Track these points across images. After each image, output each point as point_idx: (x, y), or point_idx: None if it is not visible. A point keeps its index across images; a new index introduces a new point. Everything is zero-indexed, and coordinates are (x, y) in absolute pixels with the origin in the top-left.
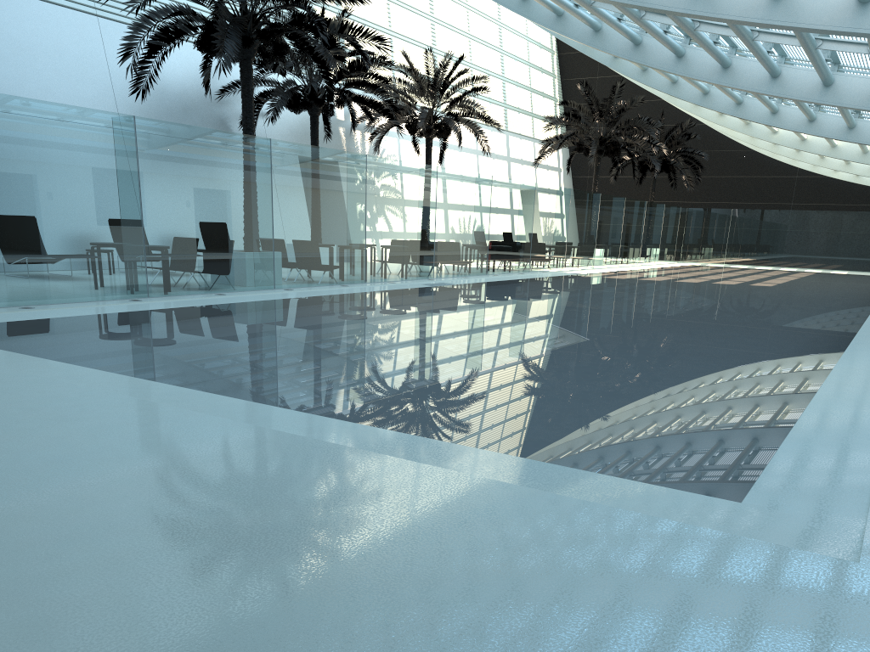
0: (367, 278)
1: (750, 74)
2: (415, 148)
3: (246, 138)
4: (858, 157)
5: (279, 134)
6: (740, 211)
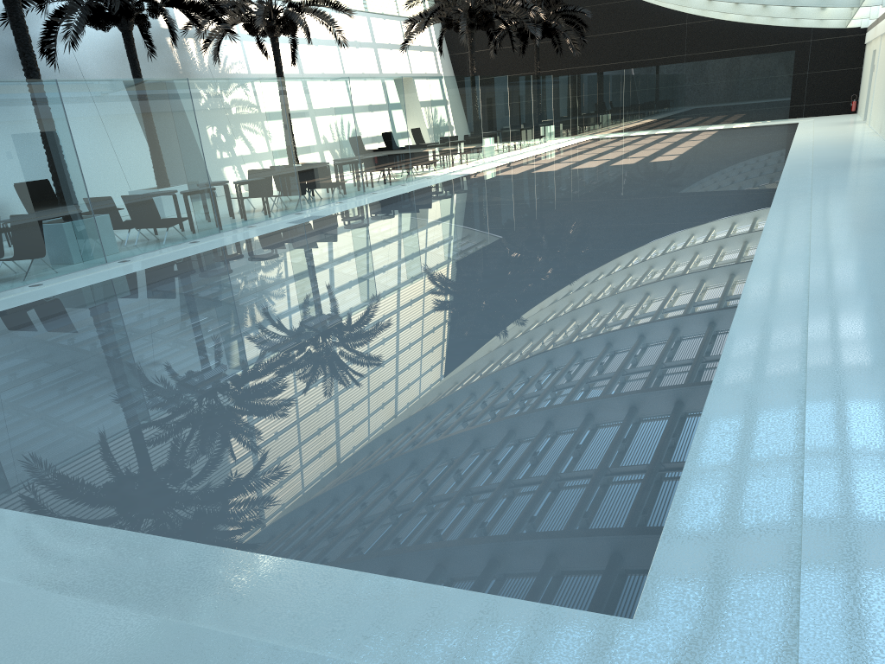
0: (221, 227)
1: None
2: (261, 51)
3: (23, 84)
4: None
5: (94, 58)
6: (633, 71)
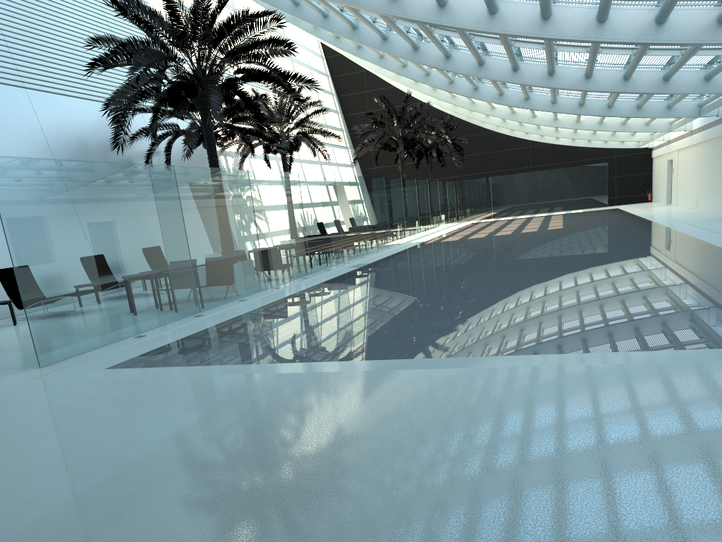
0: (312, 270)
1: (570, 77)
2: (267, 164)
3: (235, 172)
4: (596, 127)
5: None
6: (496, 178)
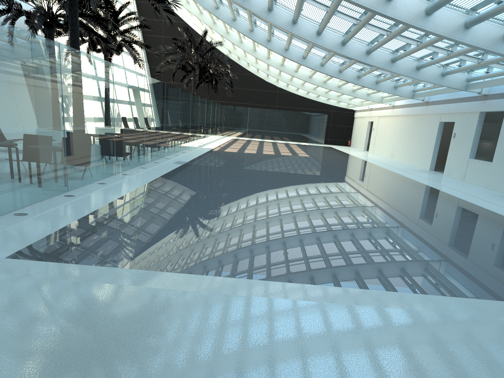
0: (145, 161)
1: (356, 50)
2: None
3: (104, 63)
4: (336, 89)
5: None
6: (253, 109)
